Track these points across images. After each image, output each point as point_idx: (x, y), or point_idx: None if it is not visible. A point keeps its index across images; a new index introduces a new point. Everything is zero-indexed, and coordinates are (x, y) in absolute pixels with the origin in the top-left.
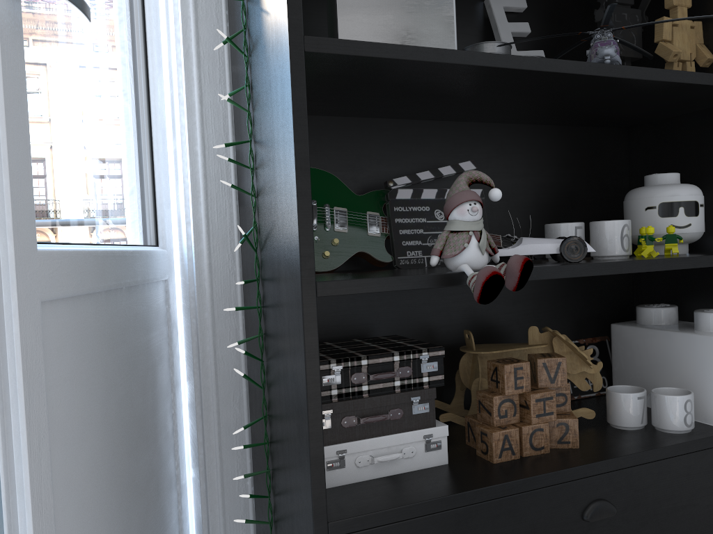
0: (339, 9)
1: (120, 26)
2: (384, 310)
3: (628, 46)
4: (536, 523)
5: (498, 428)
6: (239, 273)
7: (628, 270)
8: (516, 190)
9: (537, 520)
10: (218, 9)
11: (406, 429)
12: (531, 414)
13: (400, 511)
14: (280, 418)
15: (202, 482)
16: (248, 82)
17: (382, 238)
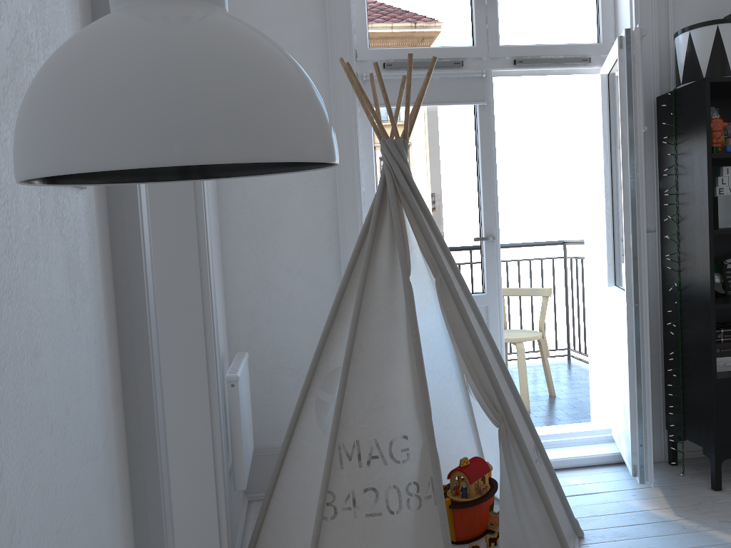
0: (718, 213)
1: None
2: (716, 311)
3: None
4: None
5: None
6: (658, 296)
7: None
8: None
9: None
10: (653, 196)
11: None
12: None
13: None
14: (691, 348)
15: None
16: (677, 232)
17: (720, 283)
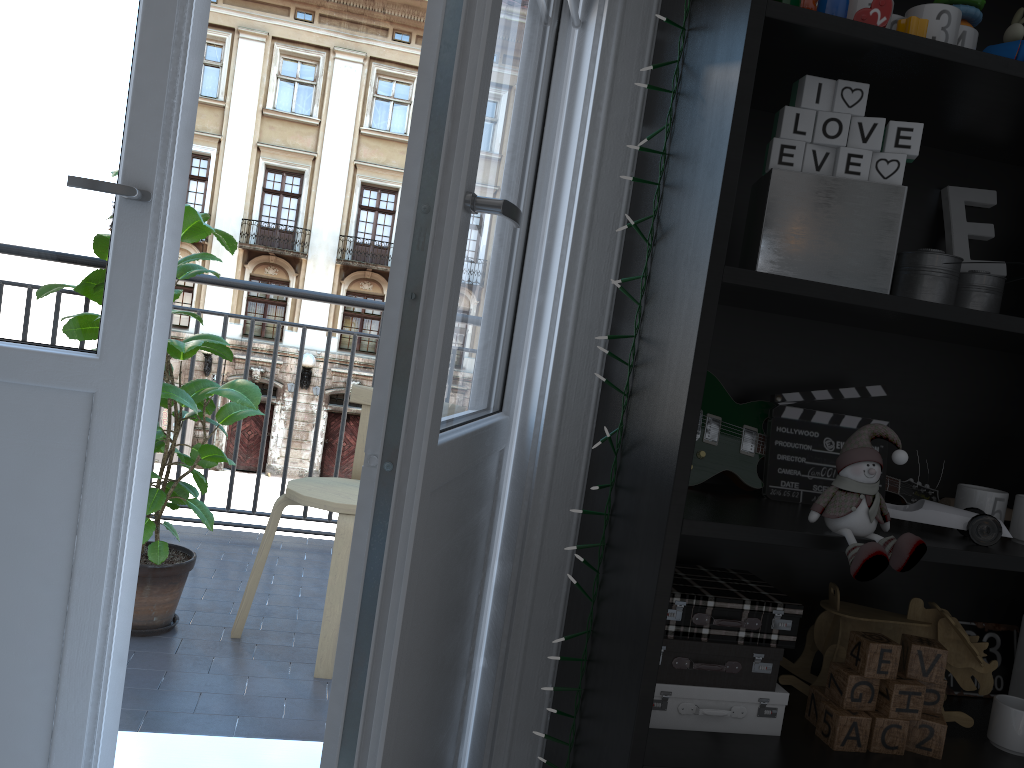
0: (765, 226)
1: (519, 183)
2: None
3: None
4: None
5: (846, 712)
6: (584, 462)
7: None
8: (933, 424)
9: None
10: (623, 169)
11: (741, 686)
12: (890, 705)
13: None
14: (608, 641)
15: (498, 678)
16: (646, 273)
17: (755, 458)
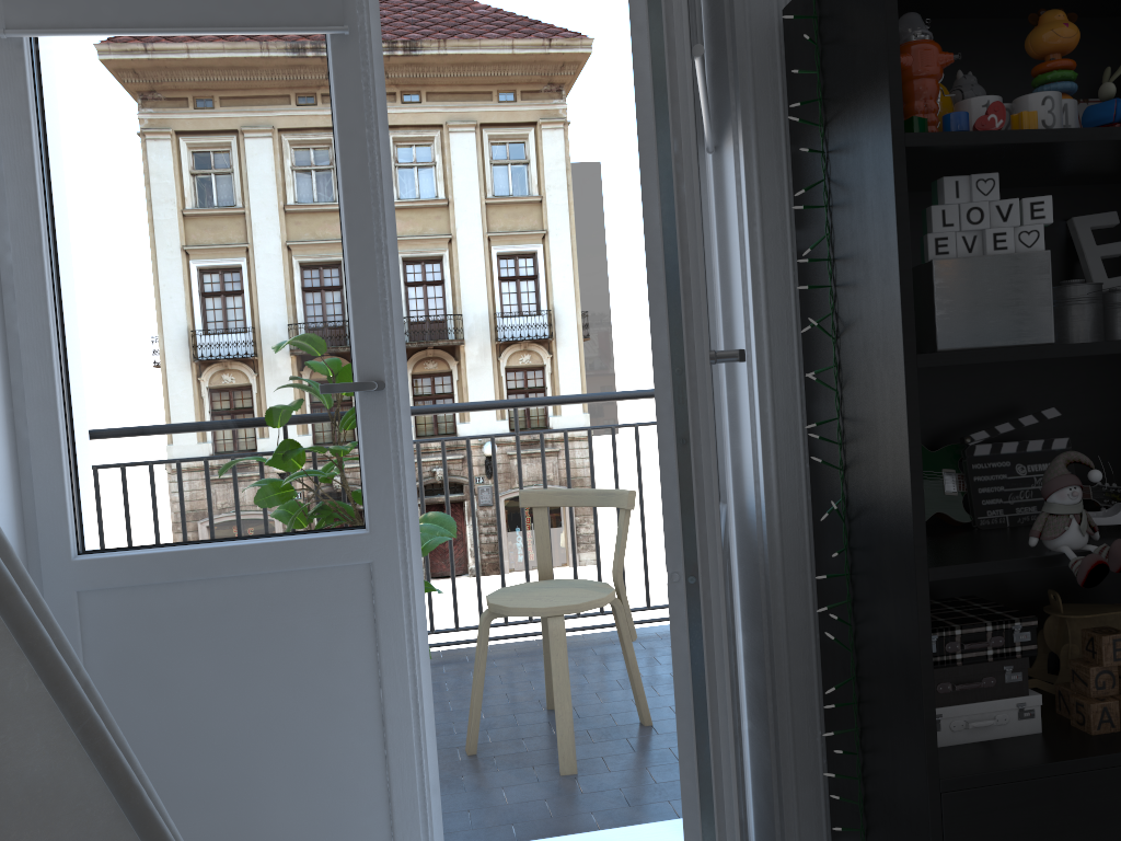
0: (937, 309)
1: None
2: None
3: None
4: None
5: (1095, 700)
6: (807, 531)
7: None
8: (1107, 428)
9: None
10: (786, 271)
11: (999, 696)
12: None
13: (1003, 774)
14: (877, 682)
15: (771, 735)
16: (836, 363)
17: (959, 496)
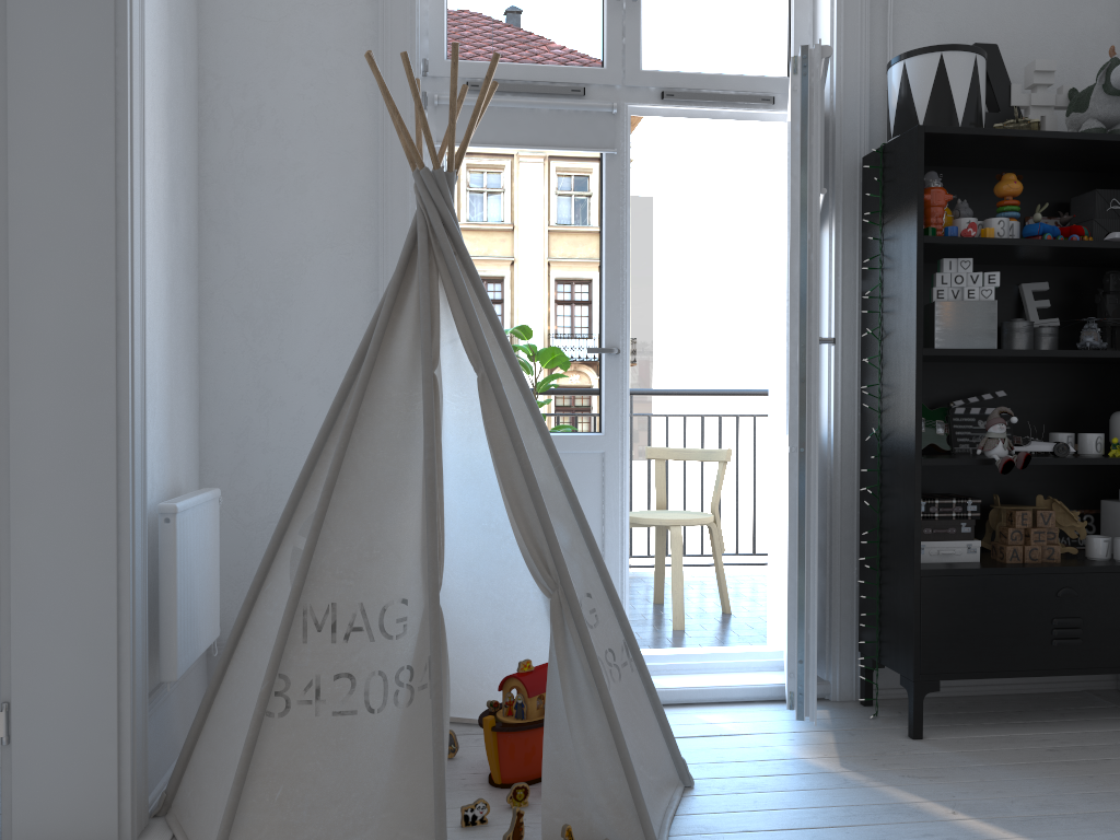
0: (935, 327)
1: None
2: (941, 479)
3: (1114, 323)
4: (1028, 592)
5: (1010, 545)
6: (856, 451)
7: (1092, 463)
8: (1035, 407)
9: (1028, 590)
10: (854, 302)
11: (957, 539)
12: (1030, 539)
13: (954, 571)
14: (891, 526)
15: (827, 569)
16: (880, 354)
17: (944, 435)
